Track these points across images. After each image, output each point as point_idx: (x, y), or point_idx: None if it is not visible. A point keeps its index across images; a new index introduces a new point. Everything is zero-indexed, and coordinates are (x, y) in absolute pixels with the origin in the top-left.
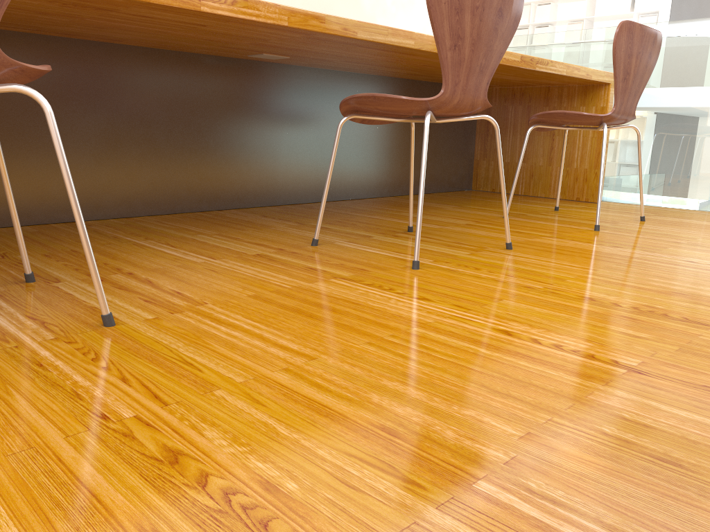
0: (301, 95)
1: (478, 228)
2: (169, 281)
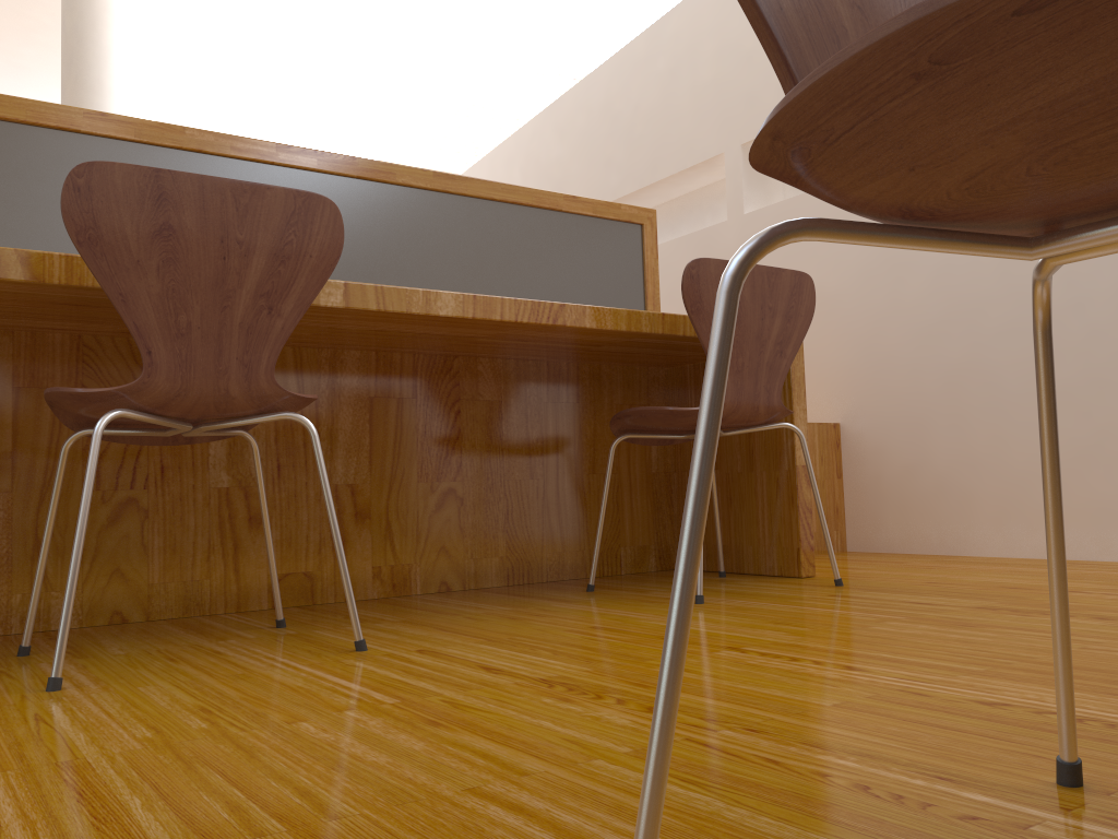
0: None
1: None
2: None
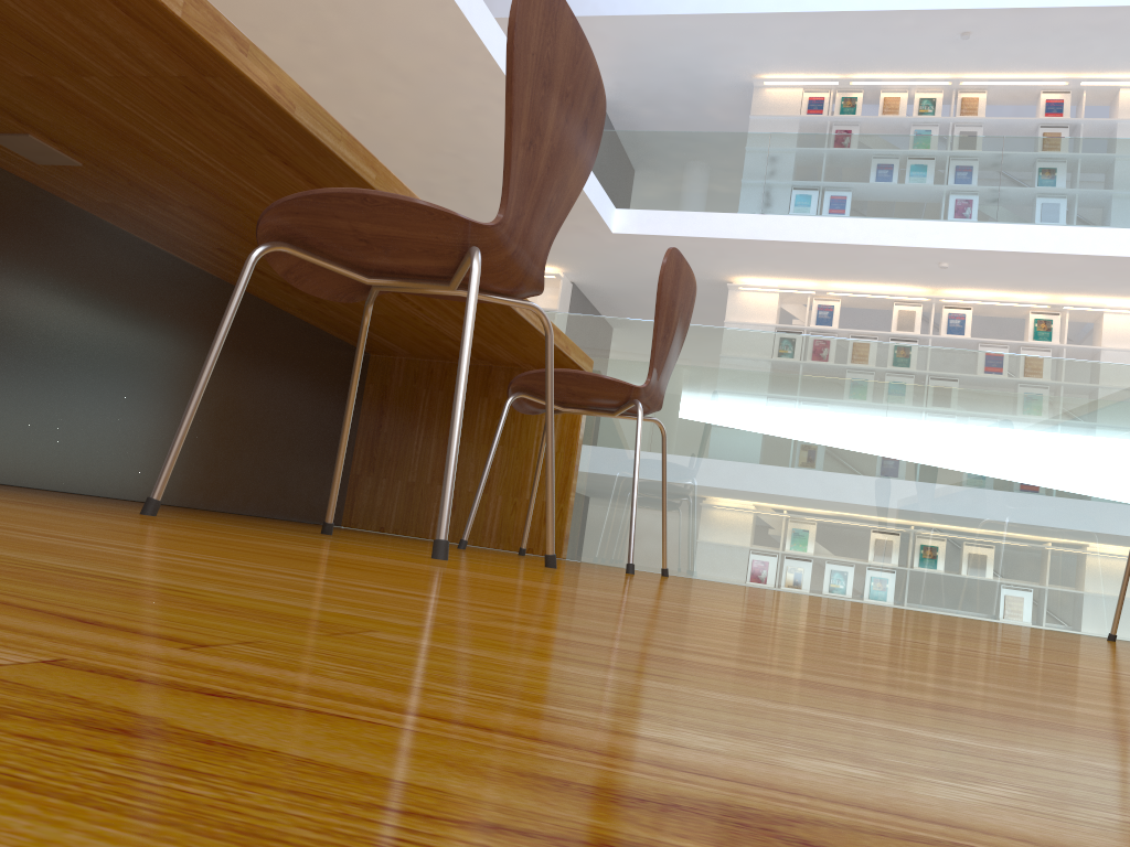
0: (70, 263)
1: None
2: None
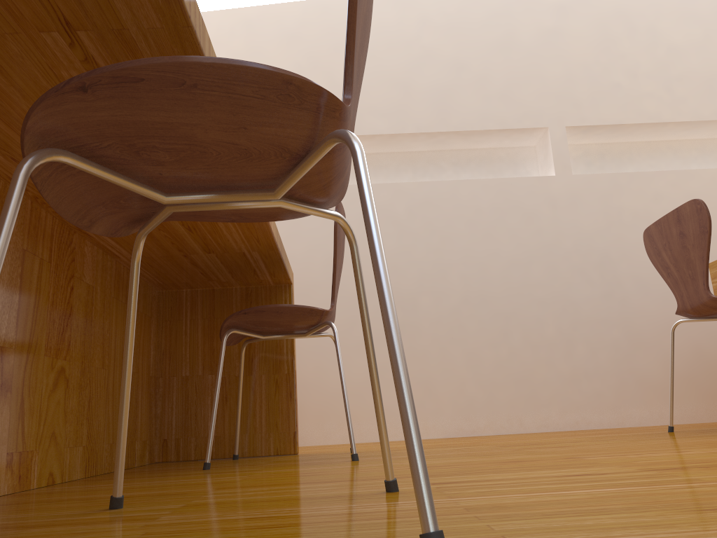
0: None
1: None
2: None
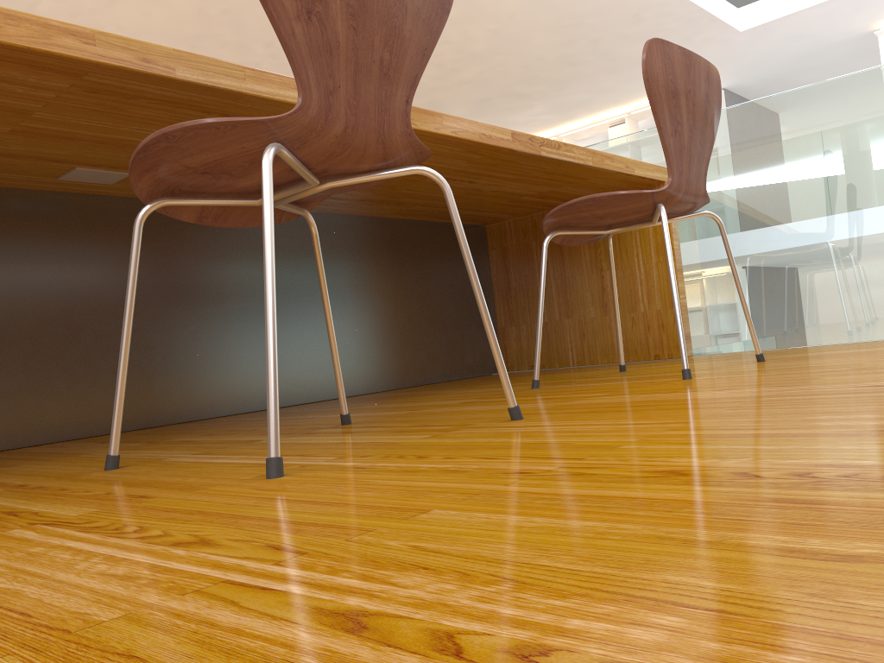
0: (183, 245)
1: (479, 404)
2: None
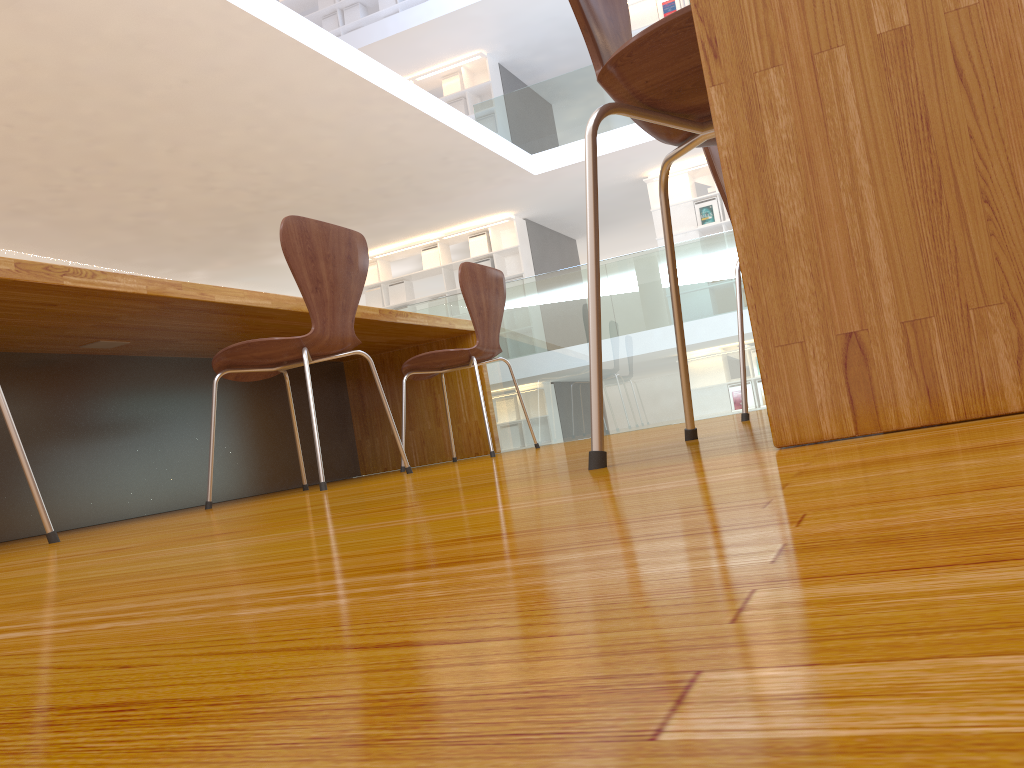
0: (143, 387)
1: (377, 477)
2: (77, 535)
